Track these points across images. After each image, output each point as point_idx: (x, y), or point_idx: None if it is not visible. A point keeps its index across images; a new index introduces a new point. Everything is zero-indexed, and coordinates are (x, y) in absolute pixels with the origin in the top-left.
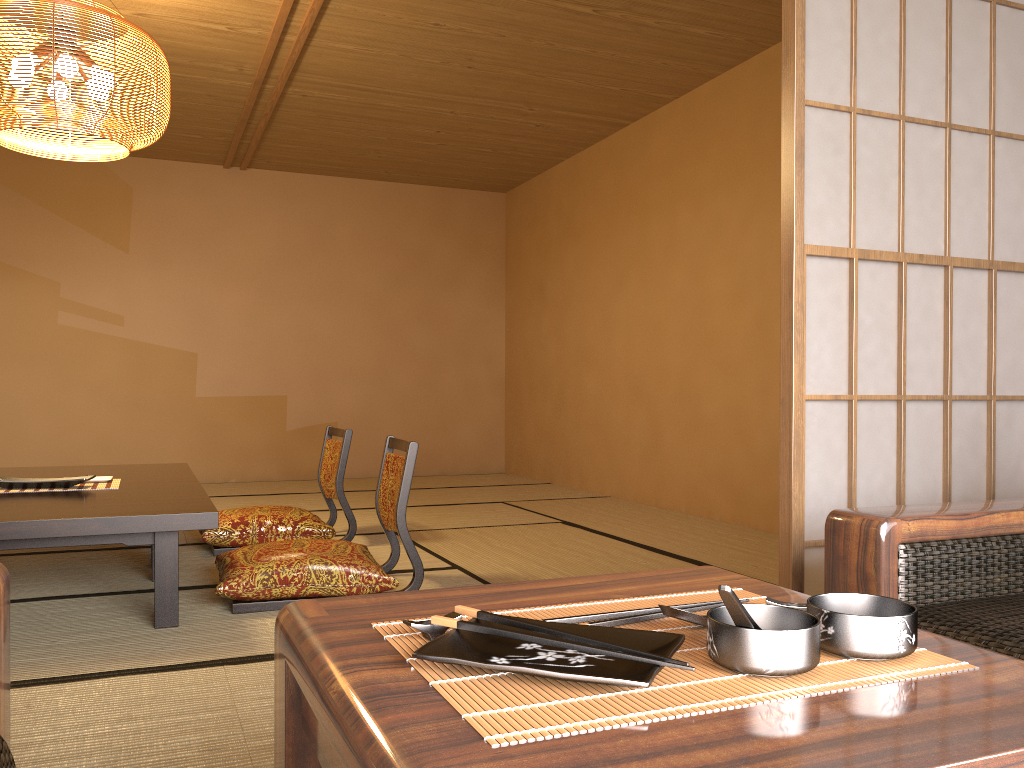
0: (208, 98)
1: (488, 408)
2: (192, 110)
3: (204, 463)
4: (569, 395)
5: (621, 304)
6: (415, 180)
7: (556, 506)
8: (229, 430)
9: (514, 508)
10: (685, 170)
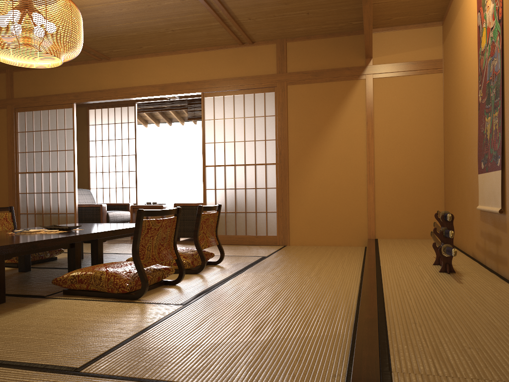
0: None
1: None
2: None
3: None
4: None
5: None
6: None
7: None
8: None
9: None
10: None
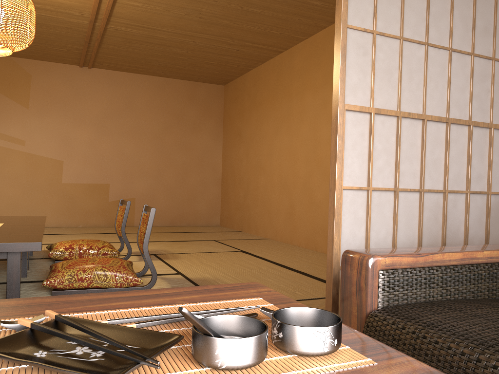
0: (67, 29)
1: (212, 193)
2: (59, 35)
3: (65, 217)
4: (251, 187)
5: (277, 142)
6: (178, 77)
7: (241, 243)
8: (79, 200)
9: (219, 243)
10: (310, 75)
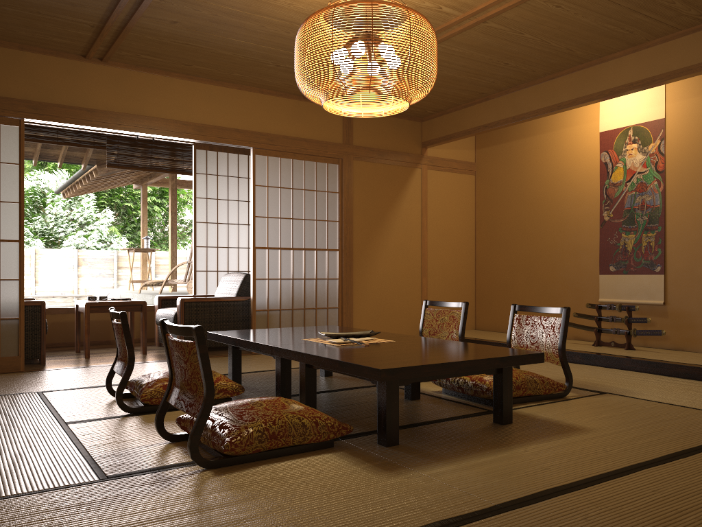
0: None
1: None
2: None
3: None
4: None
5: None
6: None
7: None
8: None
9: None
10: None
